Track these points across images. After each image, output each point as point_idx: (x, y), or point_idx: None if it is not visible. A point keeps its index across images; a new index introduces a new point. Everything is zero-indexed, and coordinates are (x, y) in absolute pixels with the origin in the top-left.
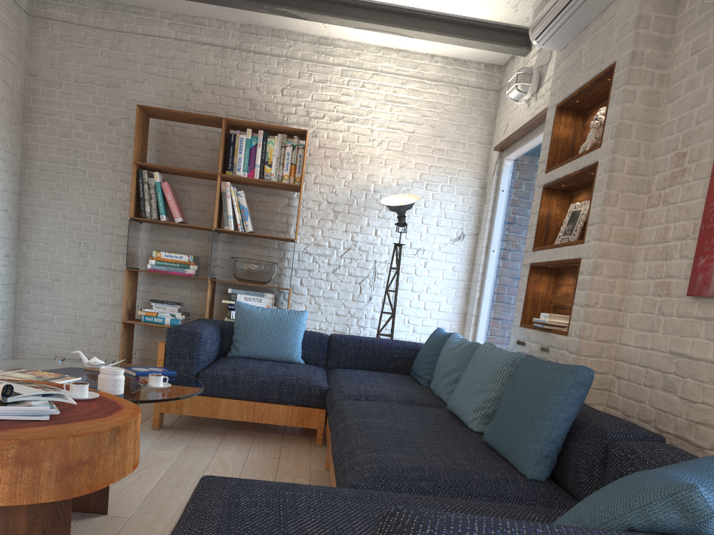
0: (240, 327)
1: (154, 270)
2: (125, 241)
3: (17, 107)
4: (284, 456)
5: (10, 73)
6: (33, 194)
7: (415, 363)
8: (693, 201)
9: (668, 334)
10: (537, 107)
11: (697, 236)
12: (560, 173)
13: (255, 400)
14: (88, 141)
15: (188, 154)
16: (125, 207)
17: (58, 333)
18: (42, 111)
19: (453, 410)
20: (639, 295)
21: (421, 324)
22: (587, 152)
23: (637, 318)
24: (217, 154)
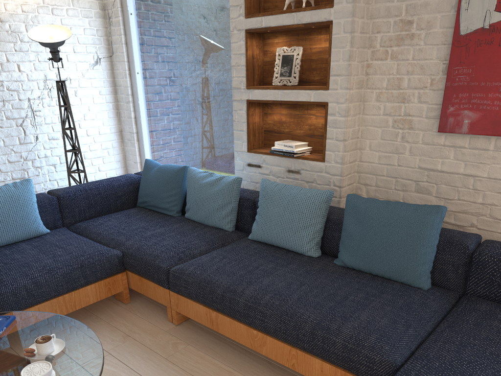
0: None
1: None
2: None
3: None
4: (128, 331)
5: None
6: None
7: (148, 197)
8: (427, 61)
9: (415, 155)
10: None
11: (436, 88)
12: (273, 22)
13: (63, 294)
14: None
15: None
16: None
17: None
18: None
19: (271, 242)
20: (377, 127)
21: (89, 150)
22: (312, 9)
23: (378, 144)
24: None
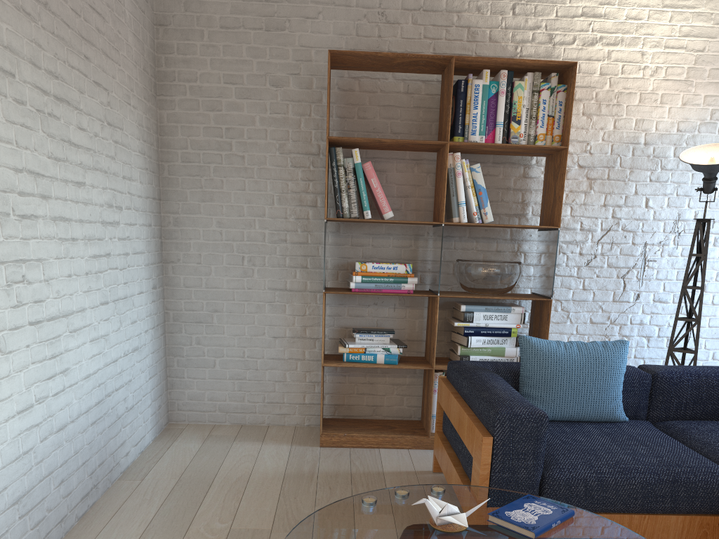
0: (535, 377)
1: (359, 290)
2: (303, 249)
3: (148, 74)
4: None
5: (140, 23)
6: (176, 196)
7: None
8: None
9: None
10: None
11: None
12: None
13: (632, 512)
14: (245, 112)
15: (383, 118)
16: (301, 202)
17: (222, 381)
18: (178, 76)
19: None
20: None
21: (707, 325)
22: None
23: None
24: (424, 112)
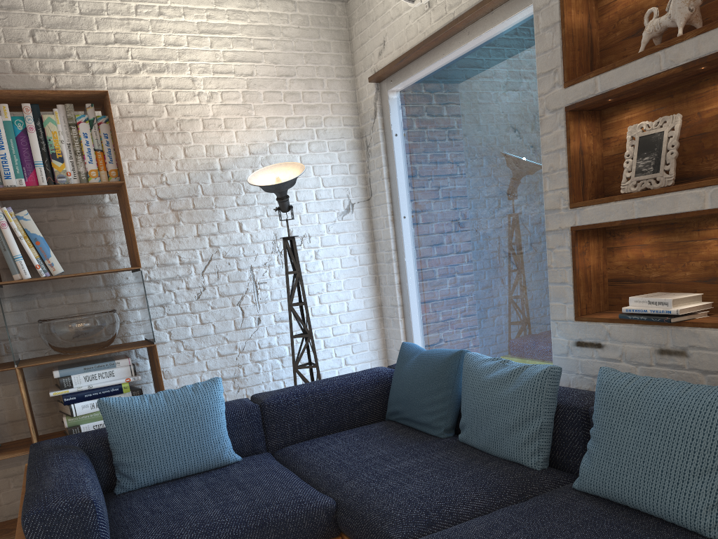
0: (123, 441)
1: None
2: None
3: None
4: None
5: None
6: None
7: (401, 405)
8: None
9: None
10: (452, 4)
11: None
12: (618, 80)
13: None
14: None
15: None
16: None
17: None
18: None
19: (622, 500)
20: None
21: (332, 334)
22: (699, 33)
23: None
24: None
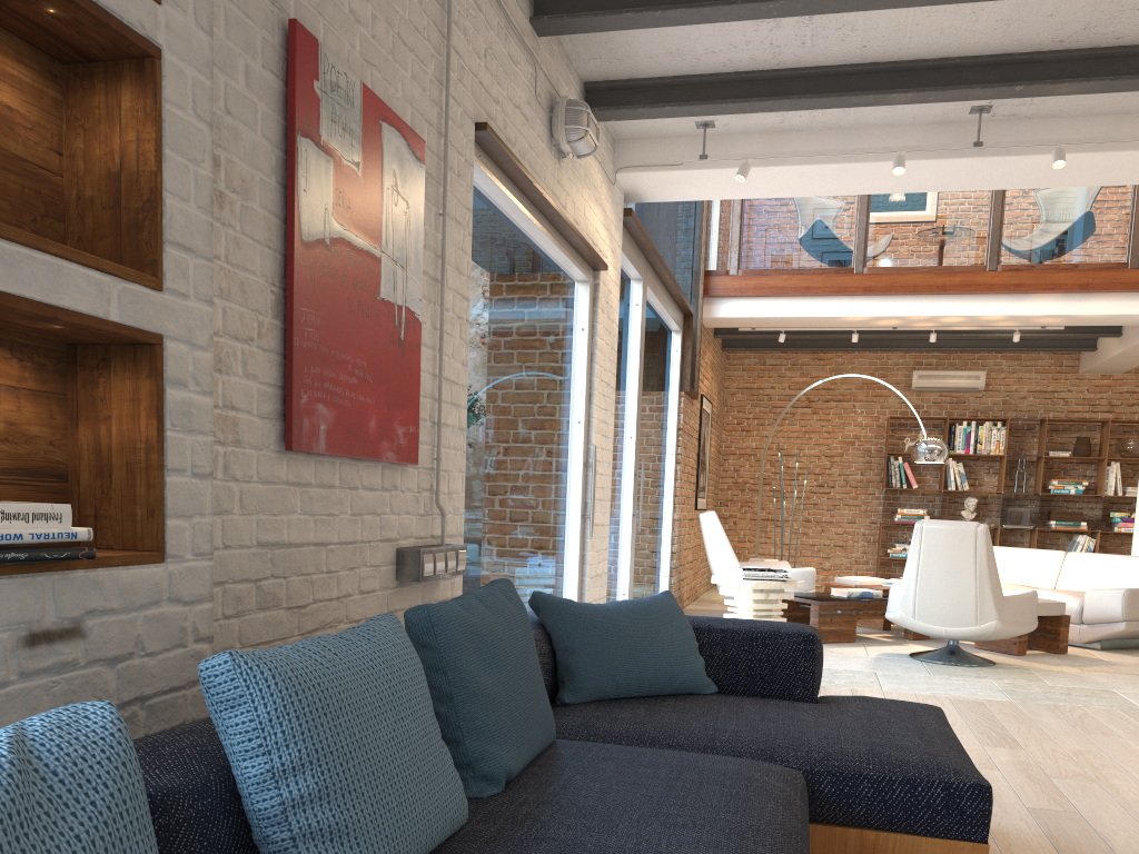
0: None
1: None
2: None
3: None
4: None
5: None
6: None
7: None
8: (249, 276)
9: (250, 514)
10: None
11: (266, 346)
12: None
13: None
14: None
15: None
16: None
17: None
18: None
19: None
20: None
21: None
22: None
23: None
24: None
